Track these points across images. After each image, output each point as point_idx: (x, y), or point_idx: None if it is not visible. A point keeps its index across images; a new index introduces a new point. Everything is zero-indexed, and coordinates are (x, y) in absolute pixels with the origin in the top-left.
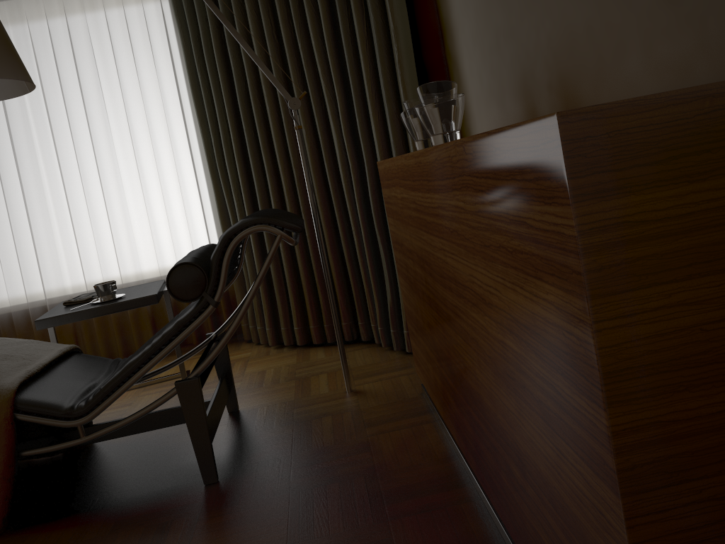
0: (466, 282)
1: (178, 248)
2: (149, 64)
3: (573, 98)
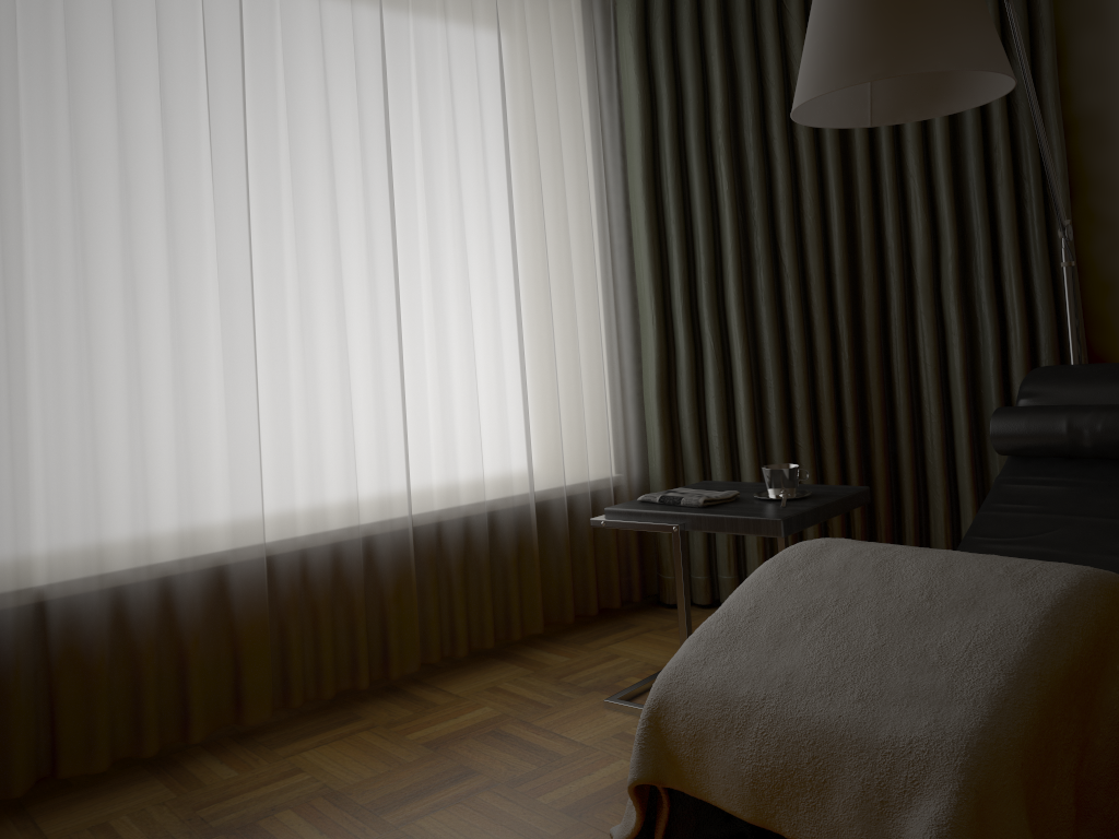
0: None
1: (586, 440)
2: (567, 127)
3: None
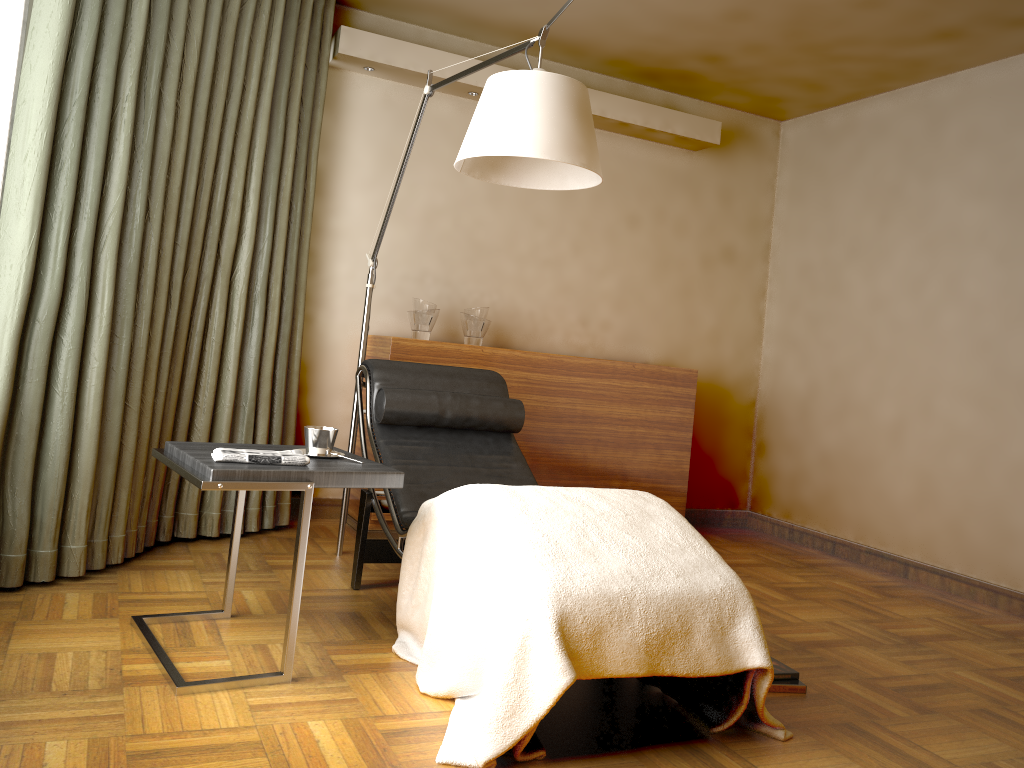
0: (600, 415)
1: None
2: None
3: (504, 338)
